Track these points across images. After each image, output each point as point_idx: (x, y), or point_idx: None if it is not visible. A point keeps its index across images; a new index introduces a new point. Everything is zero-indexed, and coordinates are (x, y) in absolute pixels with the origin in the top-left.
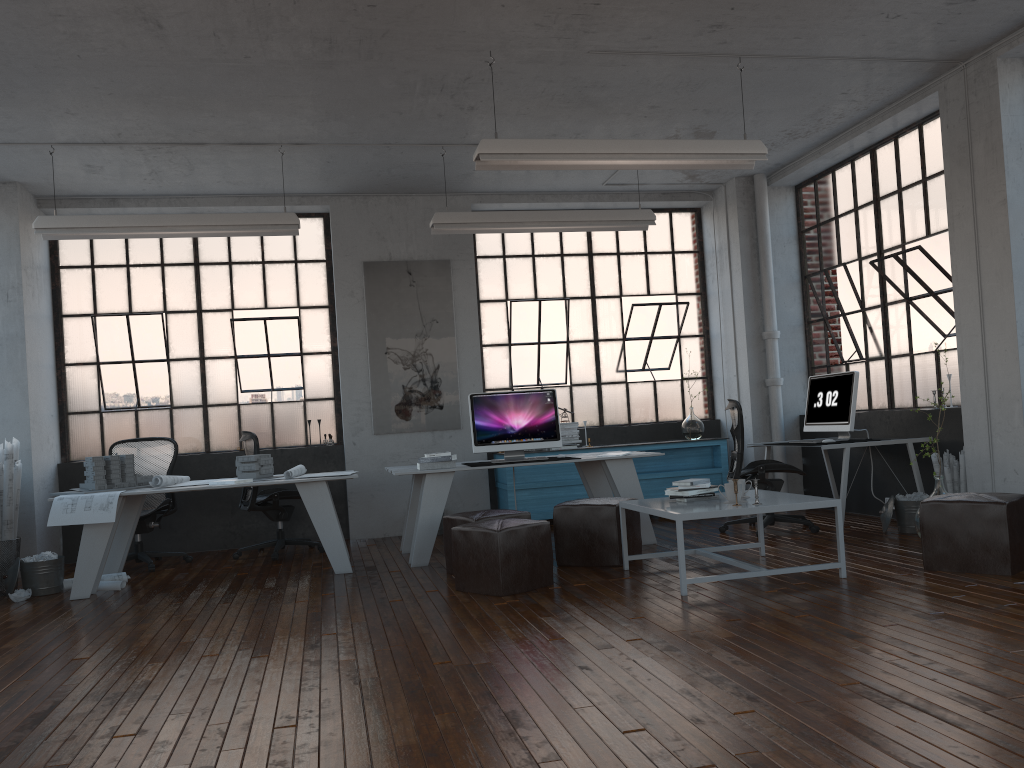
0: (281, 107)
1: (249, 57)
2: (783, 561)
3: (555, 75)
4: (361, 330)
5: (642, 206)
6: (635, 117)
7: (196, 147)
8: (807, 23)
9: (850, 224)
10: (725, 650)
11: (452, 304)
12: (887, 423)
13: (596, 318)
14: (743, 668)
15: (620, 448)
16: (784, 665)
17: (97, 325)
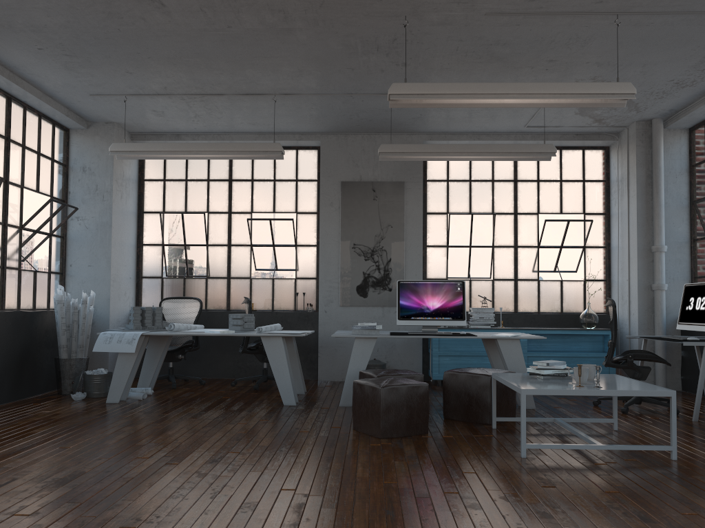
0: (265, 66)
1: (231, 27)
2: (629, 437)
3: (463, 35)
4: (336, 230)
5: (559, 144)
6: (538, 70)
7: (218, 97)
8: None
9: None
10: (520, 515)
11: (403, 214)
12: None
13: (516, 229)
14: None
15: (524, 330)
16: None
17: (163, 219)
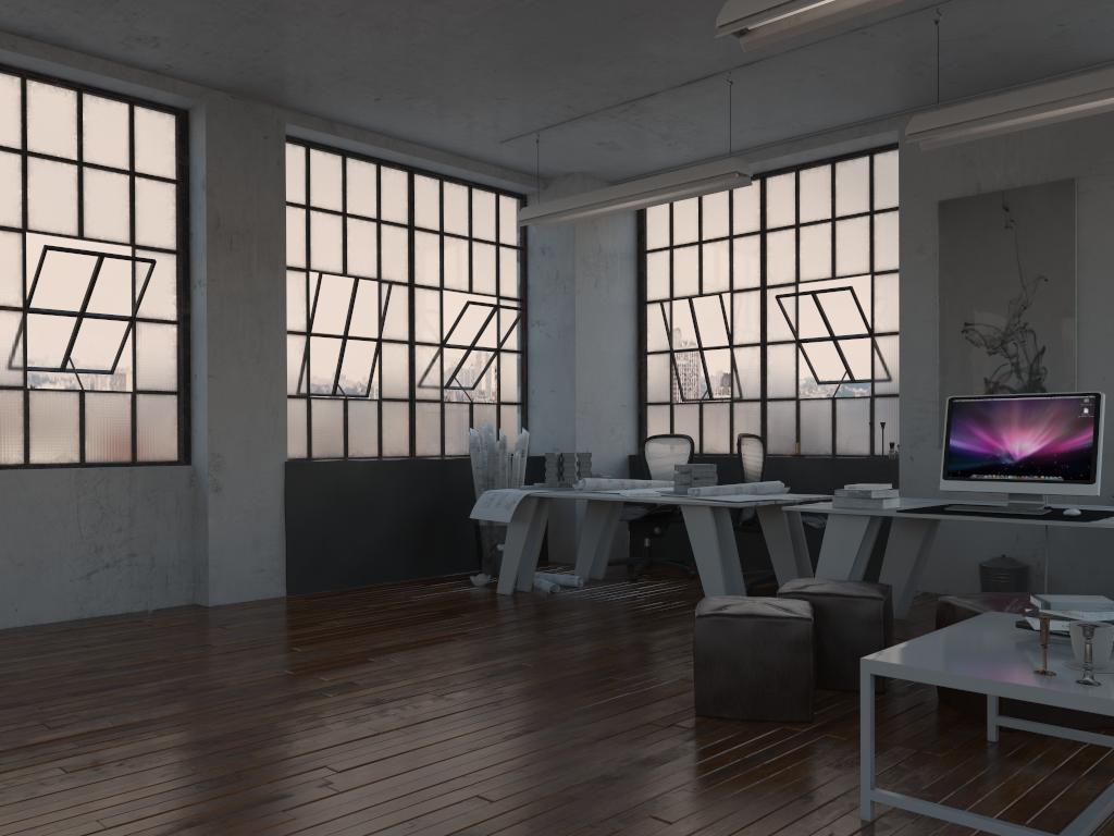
0: (654, 29)
1: None
2: None
3: None
4: (930, 300)
5: None
6: None
7: (654, 99)
8: None
9: None
10: None
11: (1072, 249)
12: None
13: None
14: None
15: None
16: None
17: (666, 311)
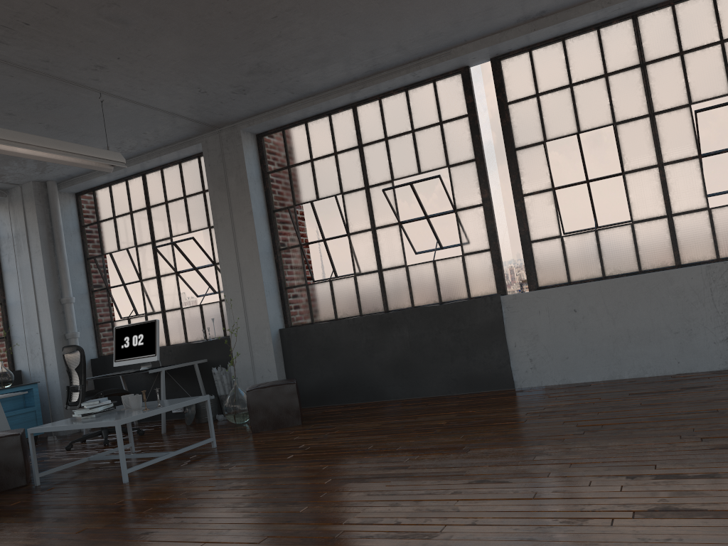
0: None
1: None
2: (156, 451)
3: None
4: None
5: None
6: None
7: None
8: (156, 82)
9: (127, 222)
10: (225, 493)
11: None
12: (170, 355)
13: None
14: (256, 496)
15: None
16: (277, 487)
17: None
